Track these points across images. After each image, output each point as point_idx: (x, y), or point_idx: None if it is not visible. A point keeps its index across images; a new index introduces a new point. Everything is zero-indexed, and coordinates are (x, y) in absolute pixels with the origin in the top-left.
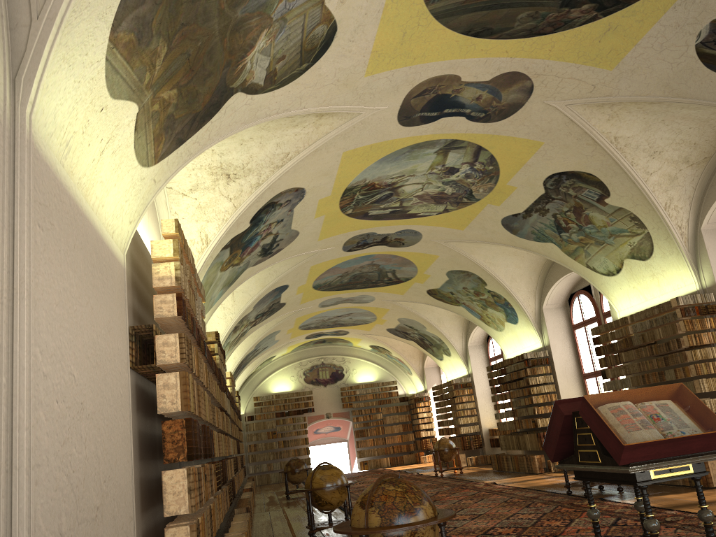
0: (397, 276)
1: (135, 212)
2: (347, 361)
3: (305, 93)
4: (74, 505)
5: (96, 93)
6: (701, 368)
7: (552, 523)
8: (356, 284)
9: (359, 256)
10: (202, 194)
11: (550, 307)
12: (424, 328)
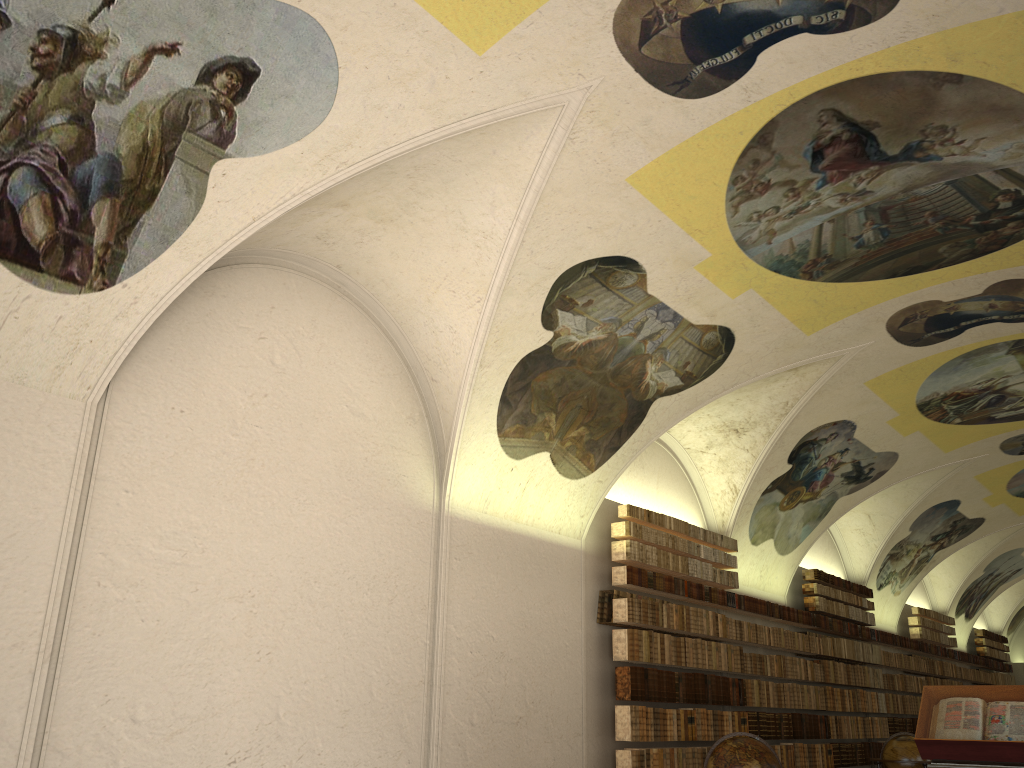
0: None
1: (585, 508)
2: None
3: (744, 368)
4: (488, 710)
5: (501, 464)
6: None
7: None
8: None
9: None
10: (718, 449)
11: None
12: None
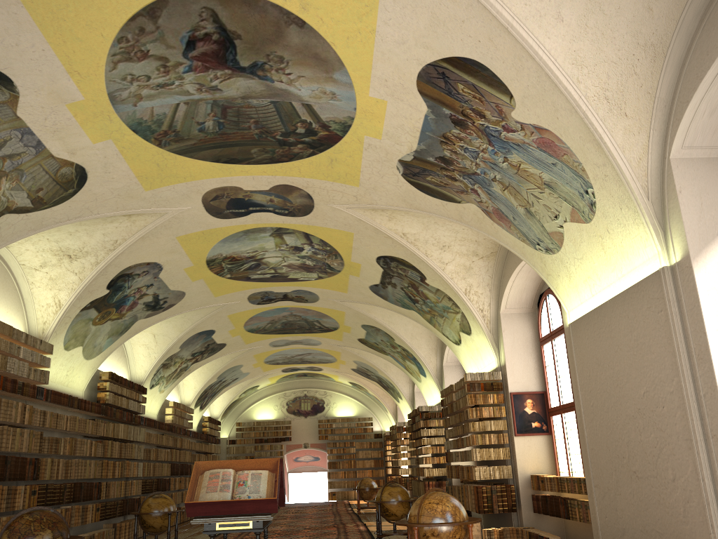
0: (324, 325)
1: None
2: (328, 394)
3: (90, 205)
4: None
5: None
6: (477, 438)
7: None
8: (293, 330)
9: (274, 308)
10: (51, 269)
11: (451, 364)
12: (376, 372)
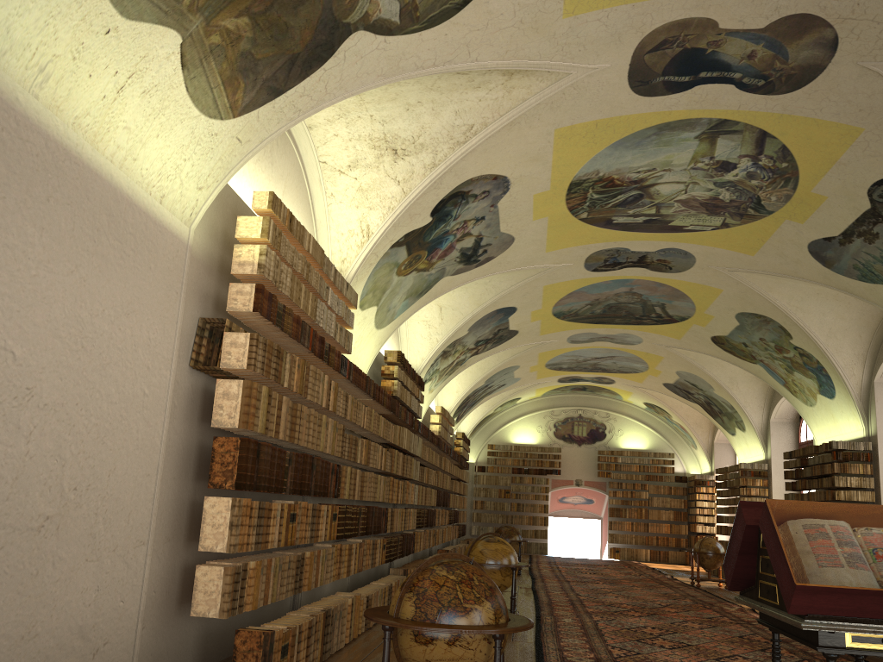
0: (668, 313)
1: (207, 176)
2: (612, 418)
3: (472, 38)
4: None
5: (90, 8)
6: None
7: None
8: (614, 318)
9: (611, 280)
10: (363, 172)
11: None
12: (710, 389)
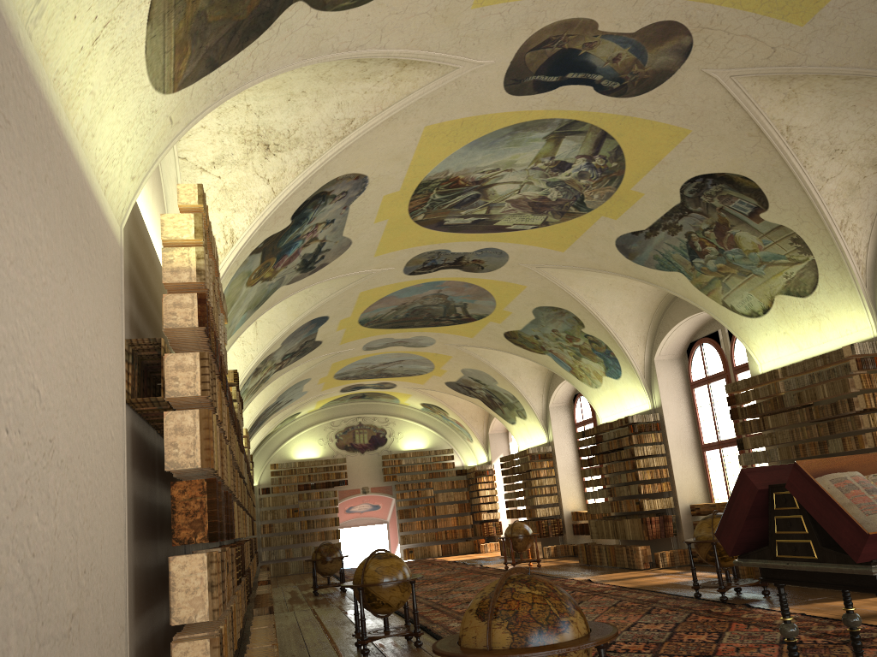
0: (468, 312)
1: (140, 163)
2: (391, 422)
3: (389, 22)
4: (33, 613)
5: None
6: None
7: (695, 637)
8: (414, 322)
9: (423, 283)
10: (229, 170)
11: (664, 358)
12: (494, 383)
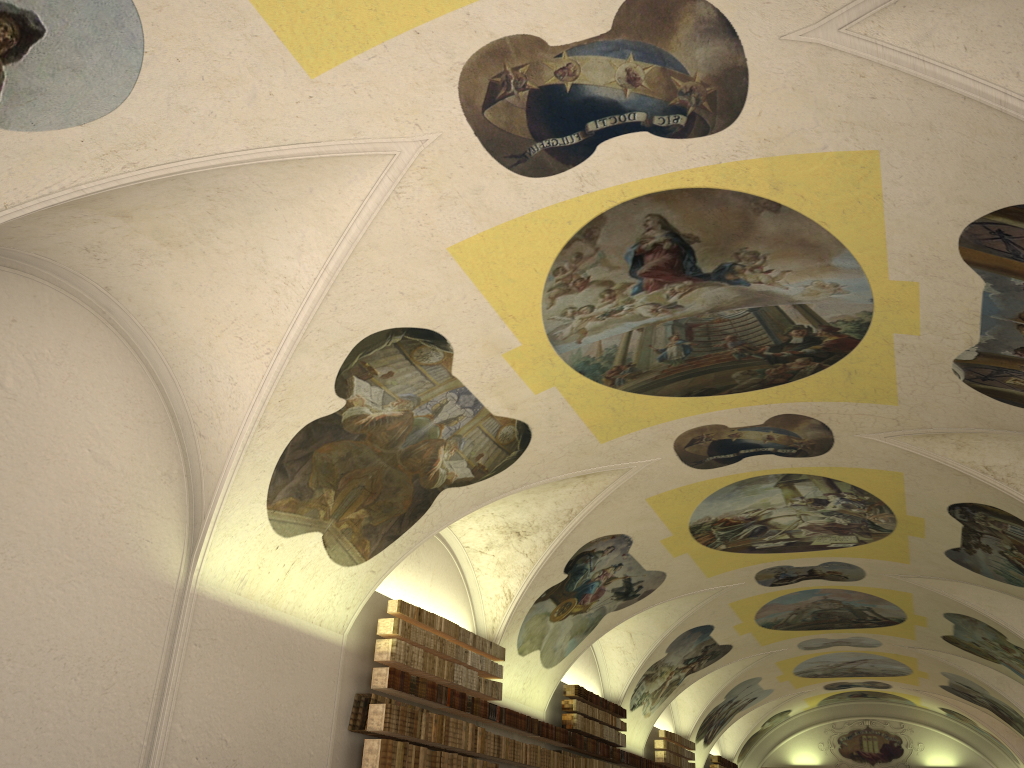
0: (881, 615)
1: (353, 599)
2: (907, 728)
3: (536, 468)
4: None
5: (266, 540)
6: None
7: None
8: (832, 623)
9: (797, 591)
10: (498, 550)
11: None
12: (985, 691)
